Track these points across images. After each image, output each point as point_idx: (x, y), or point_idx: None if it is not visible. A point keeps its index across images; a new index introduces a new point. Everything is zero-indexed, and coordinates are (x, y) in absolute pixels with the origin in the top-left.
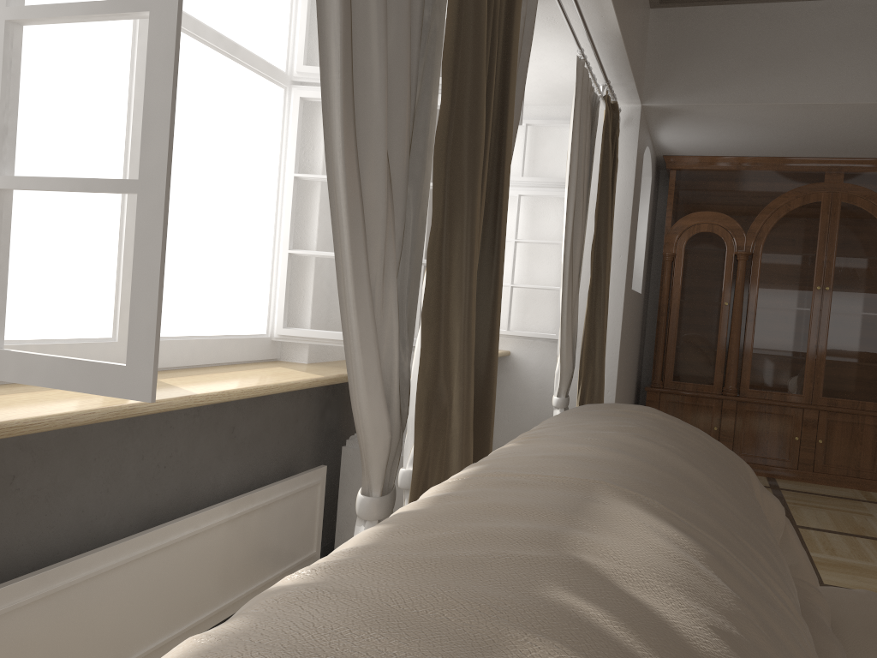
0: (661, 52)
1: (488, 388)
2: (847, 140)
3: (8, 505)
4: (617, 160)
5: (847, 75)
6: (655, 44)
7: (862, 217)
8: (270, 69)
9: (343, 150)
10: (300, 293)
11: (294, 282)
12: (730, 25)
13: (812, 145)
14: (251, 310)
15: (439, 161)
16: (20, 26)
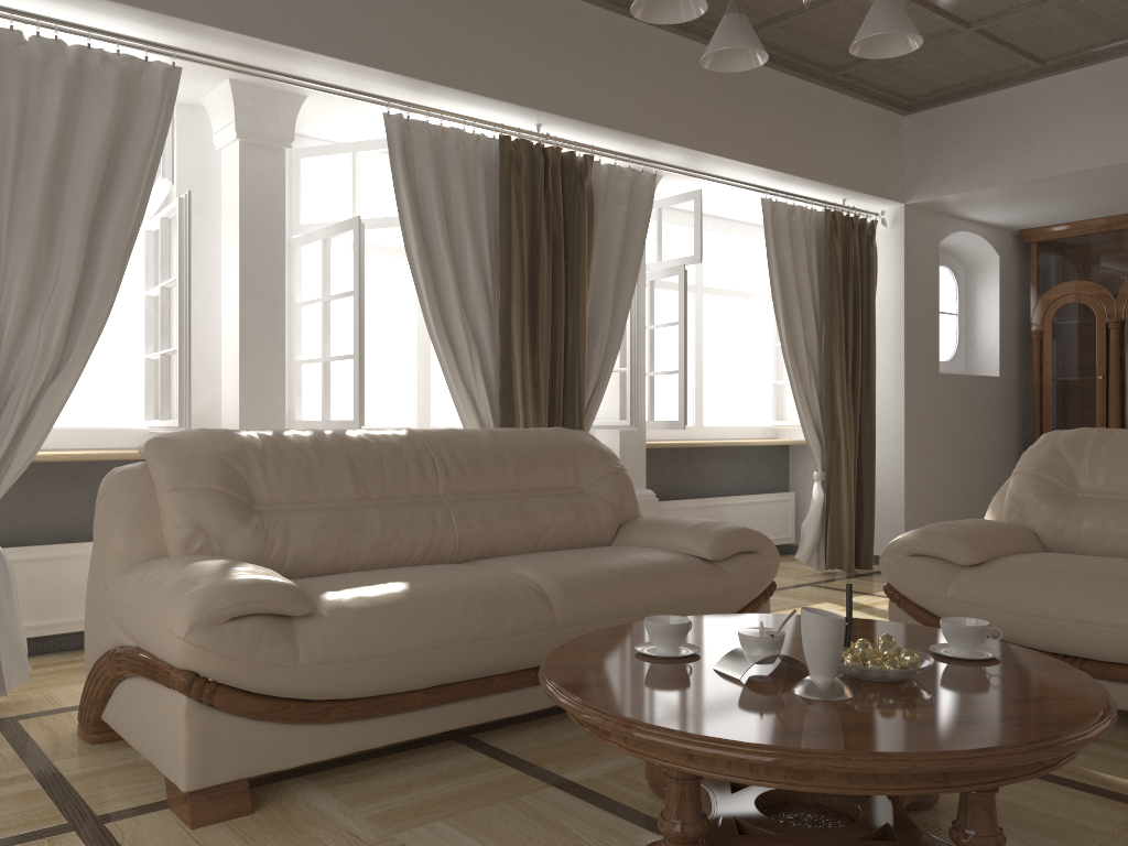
0: (916, 153)
1: None
2: None
3: None
4: (871, 260)
5: (1078, 143)
6: (911, 146)
7: None
8: None
9: (434, 329)
10: None
11: None
12: (972, 117)
13: None
14: None
15: (505, 322)
16: (329, 301)
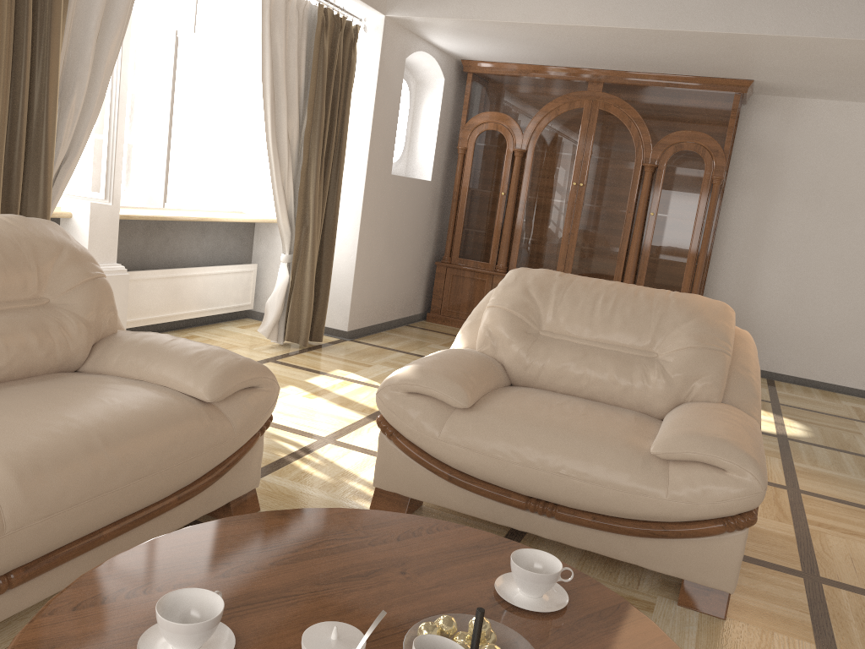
0: None
1: (41, 216)
2: (581, 54)
3: None
4: (352, 63)
5: None
6: None
7: (614, 123)
8: None
9: None
10: None
11: None
12: None
13: (562, 57)
14: None
15: None
16: None
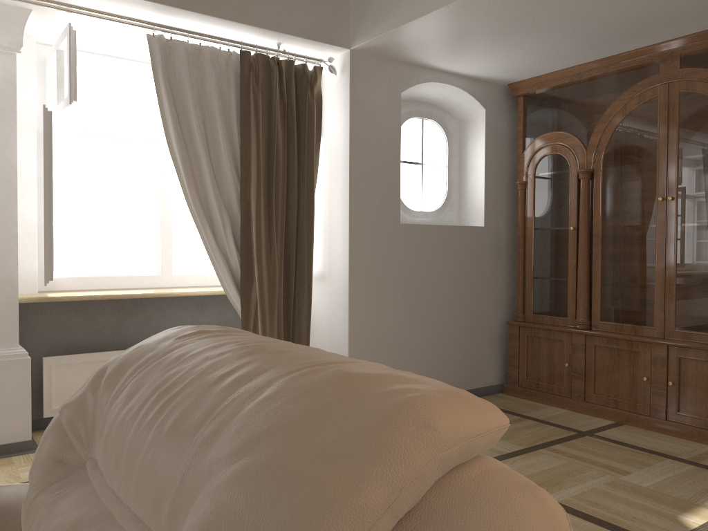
0: None
1: None
2: (611, 21)
3: None
4: (309, 107)
5: None
6: None
7: (704, 105)
8: None
9: None
10: None
11: None
12: None
13: (597, 37)
14: None
15: None
16: None
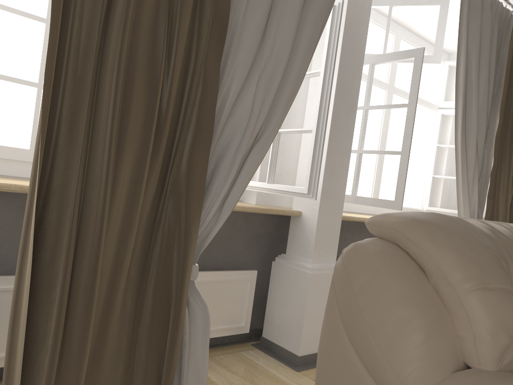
0: None
1: None
2: None
3: (343, 247)
4: None
5: None
6: None
7: None
8: (429, 104)
9: (460, 141)
10: (435, 193)
11: (433, 188)
12: None
13: None
14: (414, 199)
15: (497, 142)
16: (368, 110)
